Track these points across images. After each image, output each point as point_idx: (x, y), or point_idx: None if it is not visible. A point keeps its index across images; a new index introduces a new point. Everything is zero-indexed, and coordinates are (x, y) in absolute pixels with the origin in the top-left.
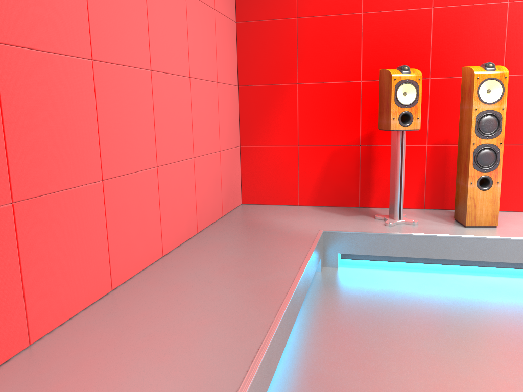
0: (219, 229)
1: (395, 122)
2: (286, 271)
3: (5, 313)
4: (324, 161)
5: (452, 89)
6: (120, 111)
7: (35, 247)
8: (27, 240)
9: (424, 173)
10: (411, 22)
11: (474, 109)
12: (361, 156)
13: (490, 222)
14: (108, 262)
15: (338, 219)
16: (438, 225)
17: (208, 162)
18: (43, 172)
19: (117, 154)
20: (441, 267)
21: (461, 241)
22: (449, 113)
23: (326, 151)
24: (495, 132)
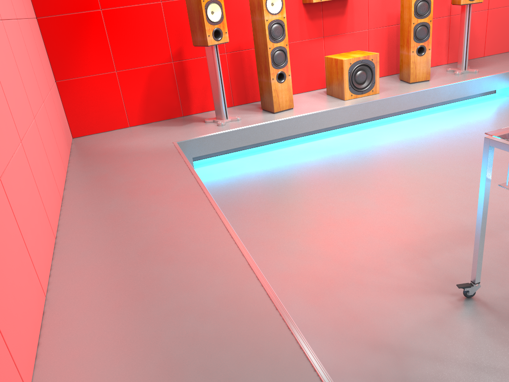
0: (82, 165)
1: (210, 38)
2: (185, 179)
3: (30, 275)
4: (143, 81)
5: (236, 2)
6: (5, 69)
7: (20, 214)
8: (16, 209)
9: (228, 77)
10: None
11: (266, 20)
12: (175, 71)
13: (289, 106)
14: (46, 215)
15: (177, 130)
16: (256, 116)
17: (49, 103)
18: (0, 145)
19: (17, 113)
20: (265, 147)
21: (278, 124)
22: (237, 23)
23: (144, 72)
24: (282, 36)
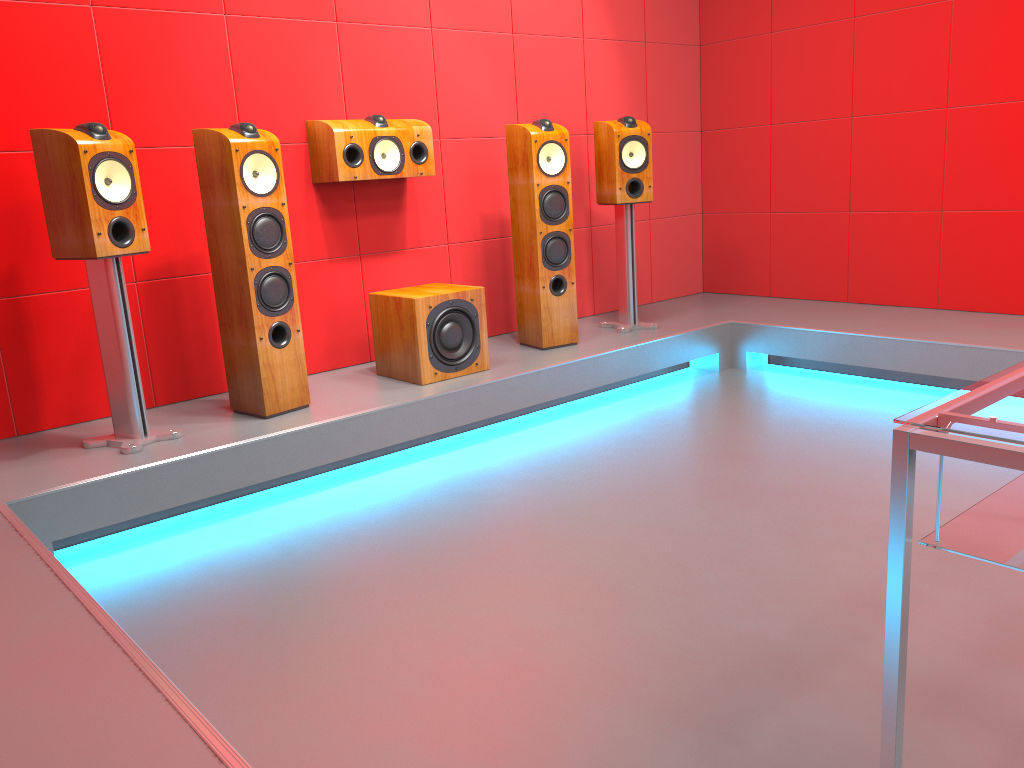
0: None
1: (103, 240)
2: (47, 606)
3: None
4: None
5: (161, 170)
6: None
7: None
8: None
9: (142, 337)
10: (53, 30)
11: (242, 208)
12: None
13: (300, 400)
14: None
15: (4, 471)
16: (221, 428)
17: None
18: None
19: None
20: (247, 501)
21: (281, 443)
22: (165, 216)
23: None
24: (280, 245)
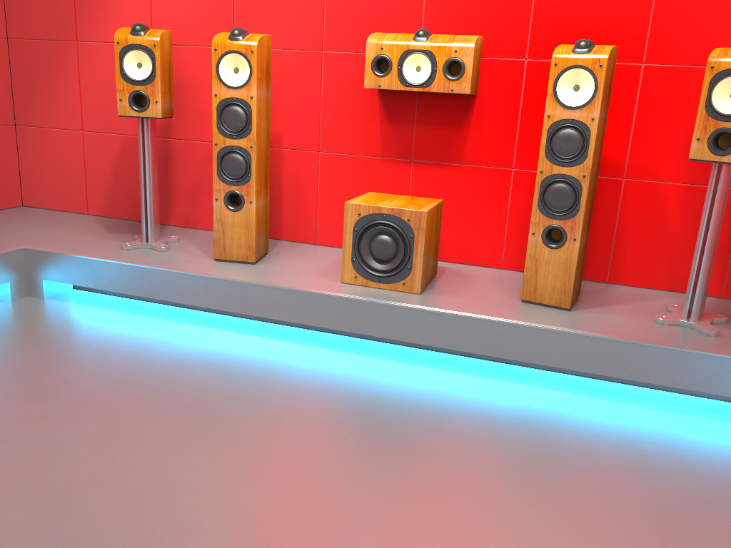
0: None
1: (123, 104)
2: None
3: None
4: (114, 155)
5: None
6: None
7: None
8: None
9: None
10: None
11: (214, 95)
12: (157, 152)
13: (245, 257)
14: None
15: (87, 235)
16: (188, 255)
17: None
18: None
19: None
20: (175, 311)
21: (176, 277)
22: None
23: (116, 141)
24: (244, 130)
